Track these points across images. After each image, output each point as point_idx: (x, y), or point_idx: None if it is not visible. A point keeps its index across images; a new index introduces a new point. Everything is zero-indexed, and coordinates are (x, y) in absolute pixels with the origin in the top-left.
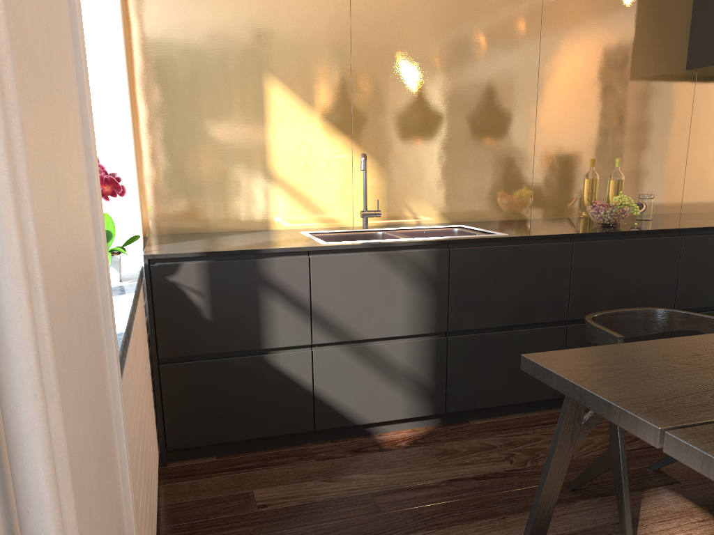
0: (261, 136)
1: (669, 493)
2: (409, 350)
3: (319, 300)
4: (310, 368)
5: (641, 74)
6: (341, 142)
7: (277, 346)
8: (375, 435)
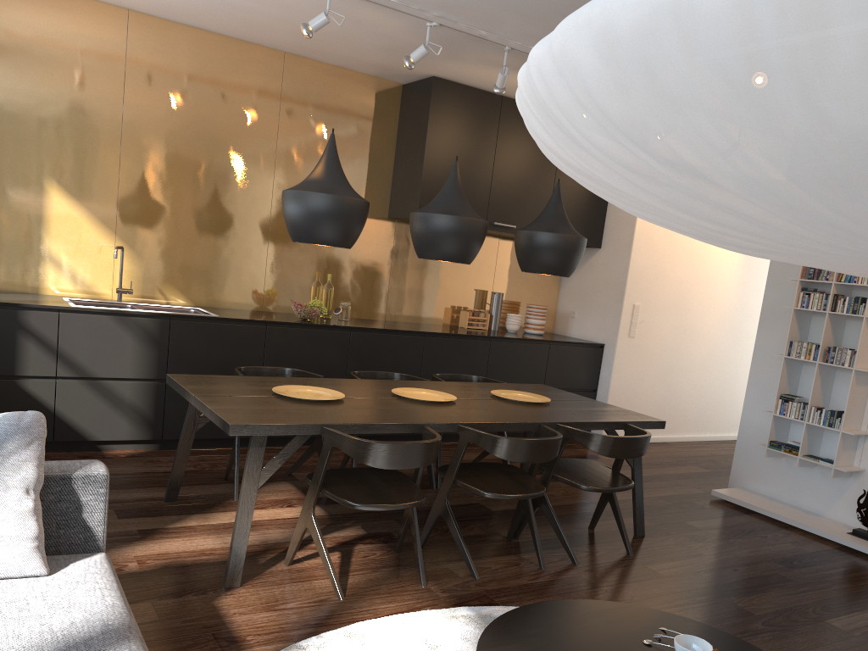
0: (39, 222)
1: (286, 483)
2: (135, 389)
3: (65, 345)
4: (53, 394)
5: None
6: (106, 235)
7: (28, 374)
8: (104, 450)
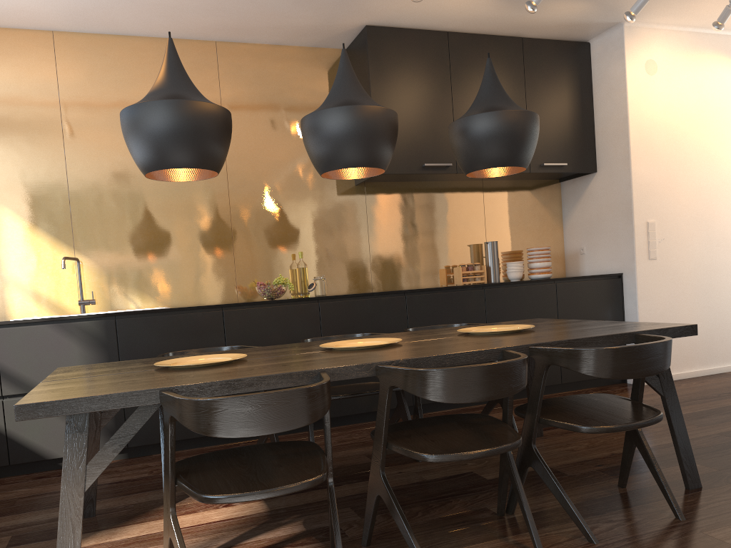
0: None
1: None
2: None
3: (6, 361)
4: (2, 415)
5: (317, 190)
6: (65, 251)
7: None
8: None
